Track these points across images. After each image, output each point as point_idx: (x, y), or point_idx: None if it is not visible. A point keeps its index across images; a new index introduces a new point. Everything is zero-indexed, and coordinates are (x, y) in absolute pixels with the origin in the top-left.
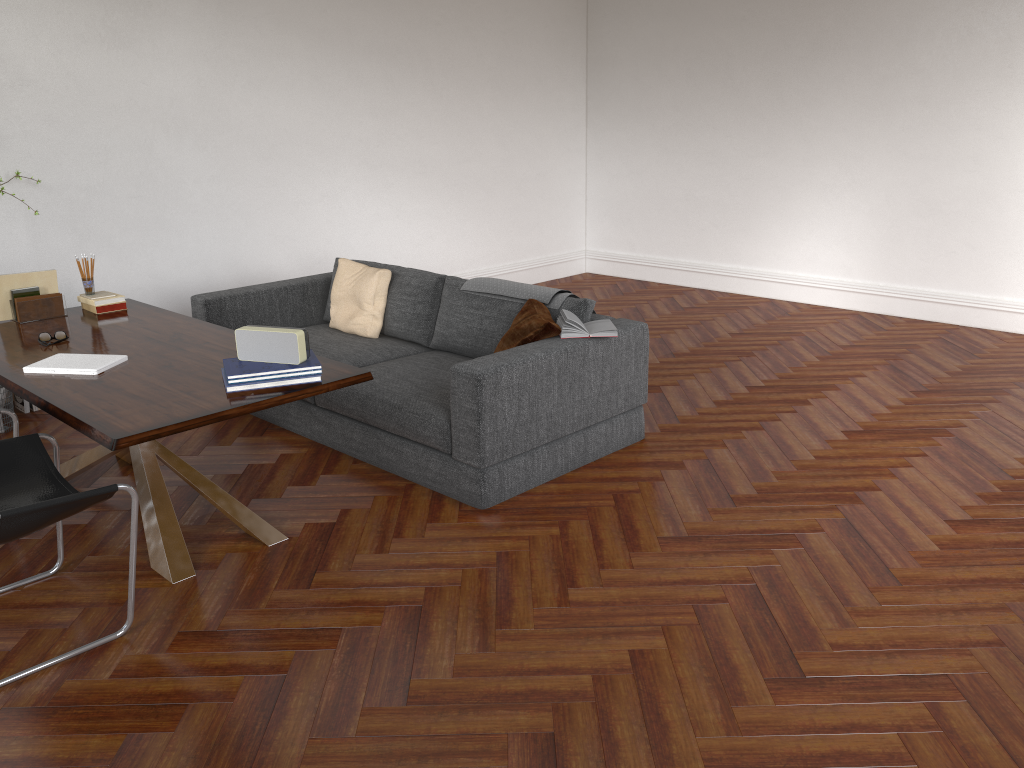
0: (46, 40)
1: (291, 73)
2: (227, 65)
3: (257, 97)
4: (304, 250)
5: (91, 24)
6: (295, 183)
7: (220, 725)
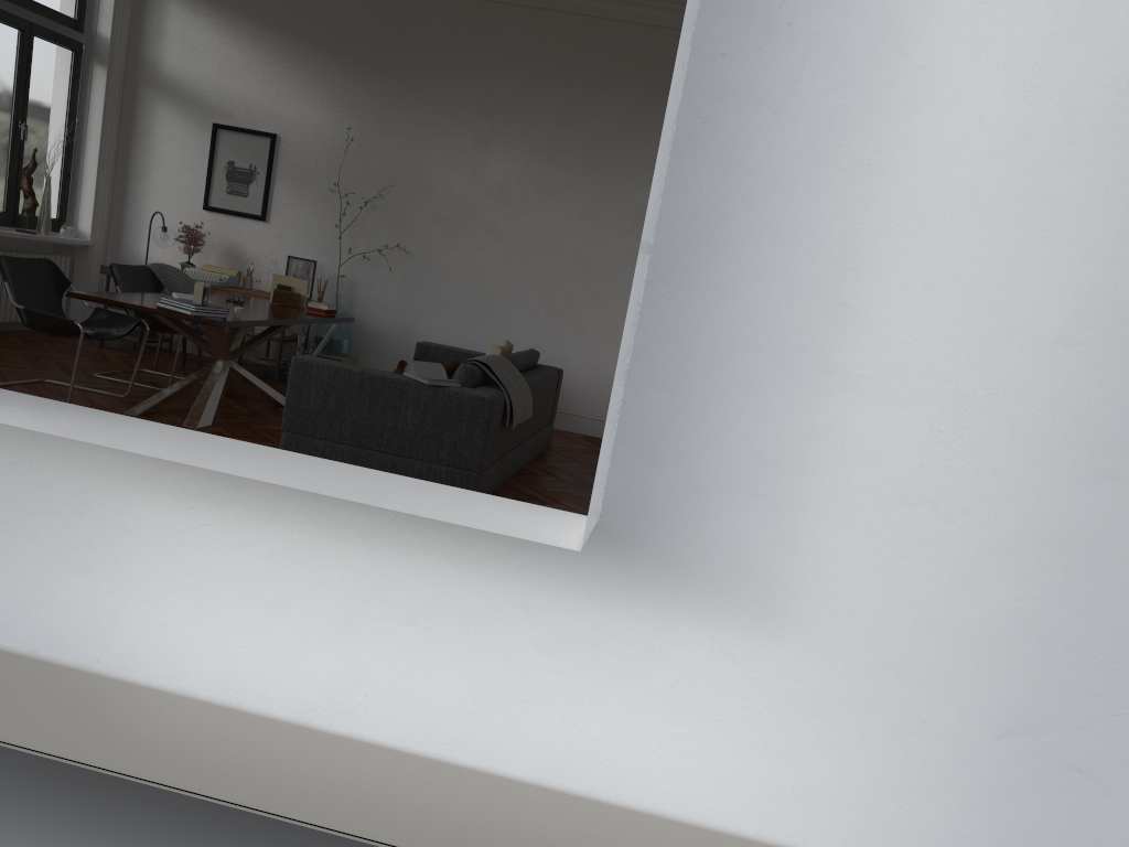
0: (450, 167)
1: (632, 219)
2: (576, 204)
3: (594, 232)
4: (600, 364)
5: (483, 161)
6: (608, 307)
7: None
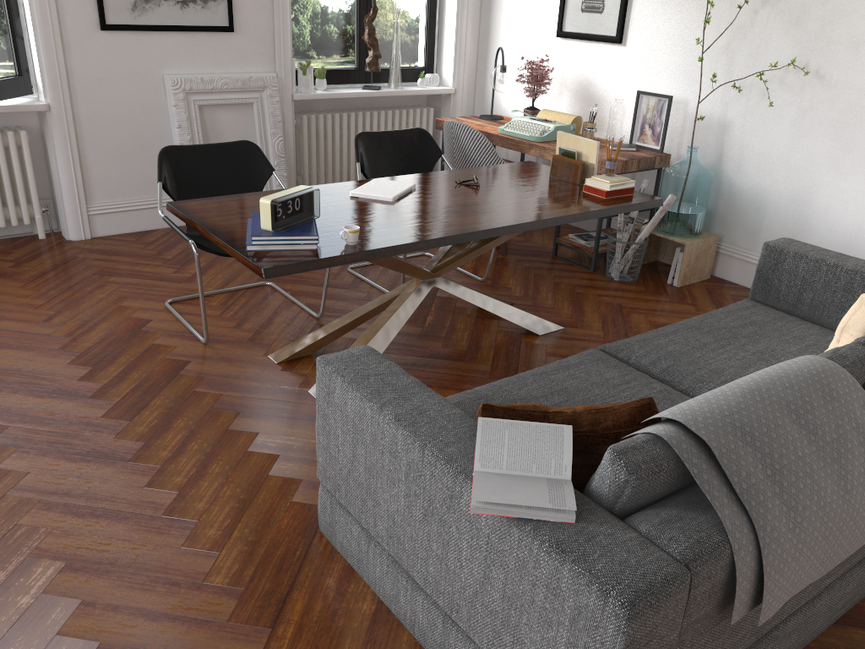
0: None
1: None
2: None
3: None
4: None
5: None
6: None
7: (55, 377)
